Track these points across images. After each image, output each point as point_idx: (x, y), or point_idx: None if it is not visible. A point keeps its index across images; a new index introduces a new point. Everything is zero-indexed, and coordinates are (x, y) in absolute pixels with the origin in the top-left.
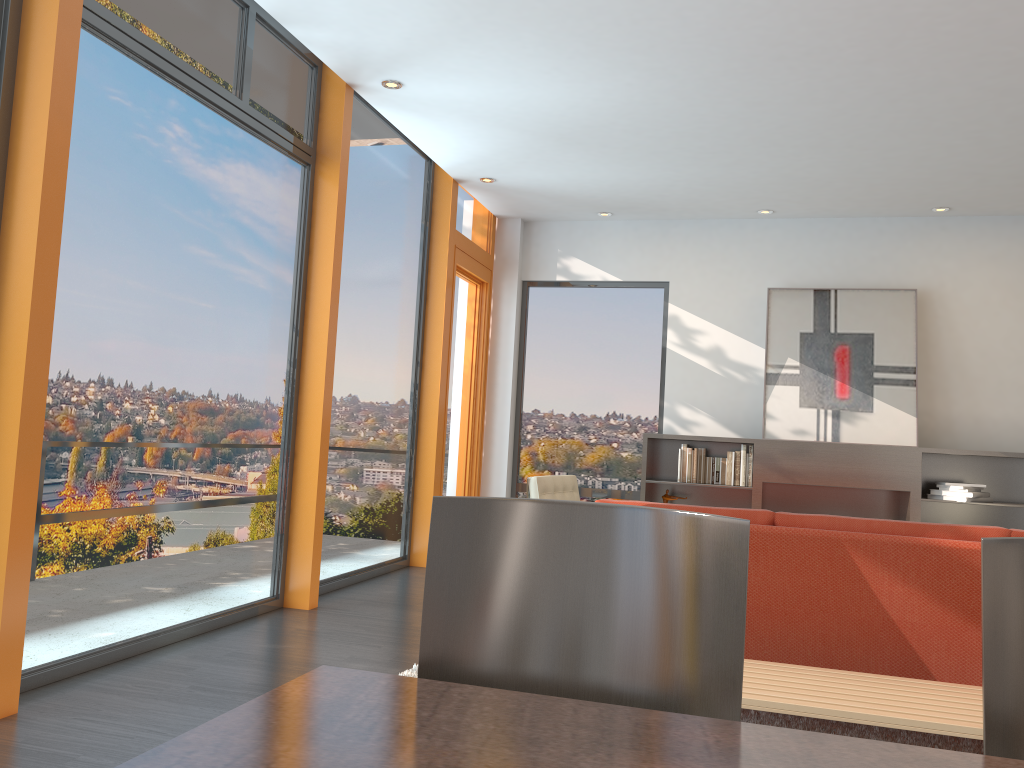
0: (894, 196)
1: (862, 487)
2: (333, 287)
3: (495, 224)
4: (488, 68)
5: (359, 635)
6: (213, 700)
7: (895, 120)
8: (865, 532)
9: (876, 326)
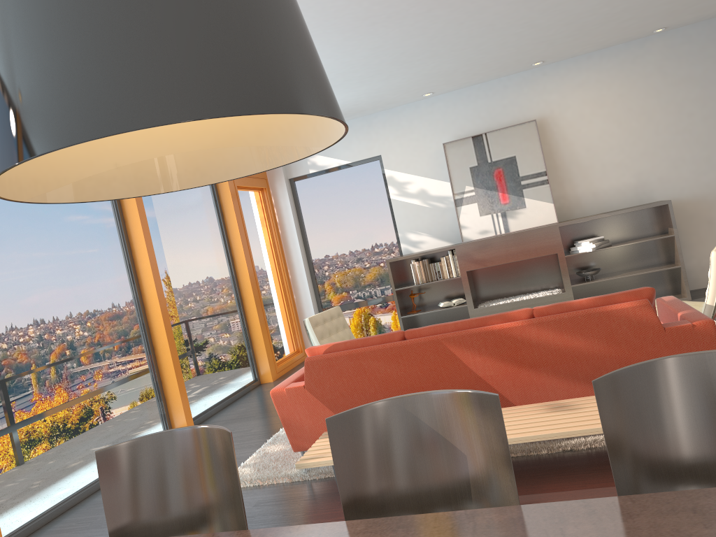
0: (502, 65)
1: (527, 258)
2: (146, 239)
3: None
4: None
5: None
6: None
7: (470, 31)
8: (454, 330)
9: (516, 150)
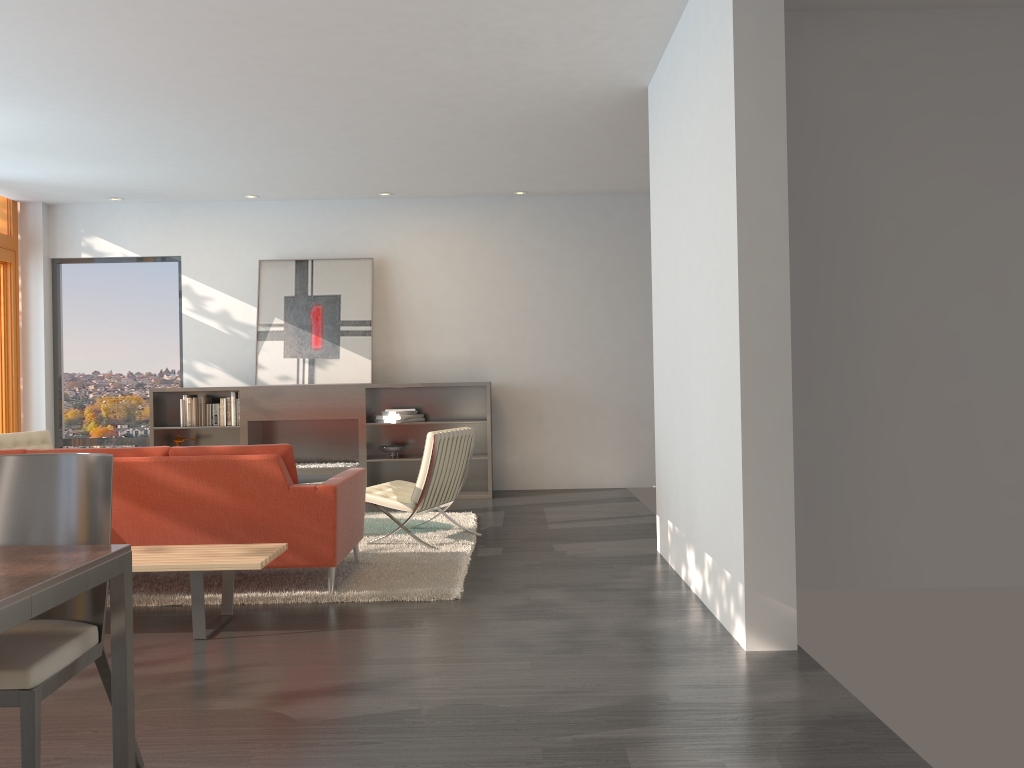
0: (338, 185)
1: (323, 418)
2: None
3: (17, 208)
4: None
5: None
6: None
7: (268, 139)
8: None
9: (343, 289)
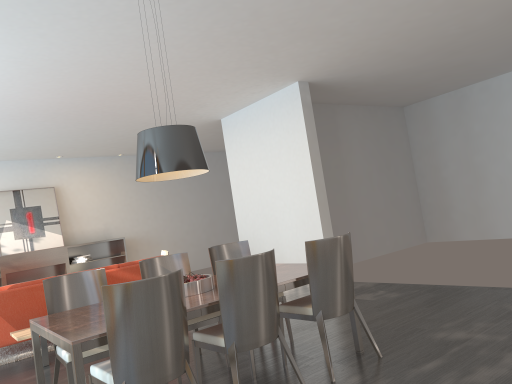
0: (43, 153)
1: (47, 265)
2: None
3: None
4: None
5: None
6: None
7: (49, 134)
8: None
9: (41, 202)
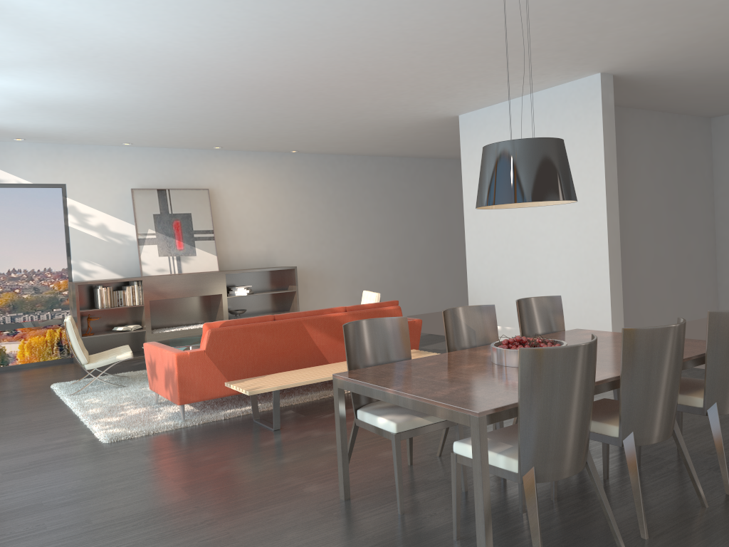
0: (201, 142)
1: (200, 295)
2: None
3: None
4: (38, 77)
5: (19, 432)
6: (34, 471)
7: (229, 118)
8: (305, 316)
9: (192, 209)
